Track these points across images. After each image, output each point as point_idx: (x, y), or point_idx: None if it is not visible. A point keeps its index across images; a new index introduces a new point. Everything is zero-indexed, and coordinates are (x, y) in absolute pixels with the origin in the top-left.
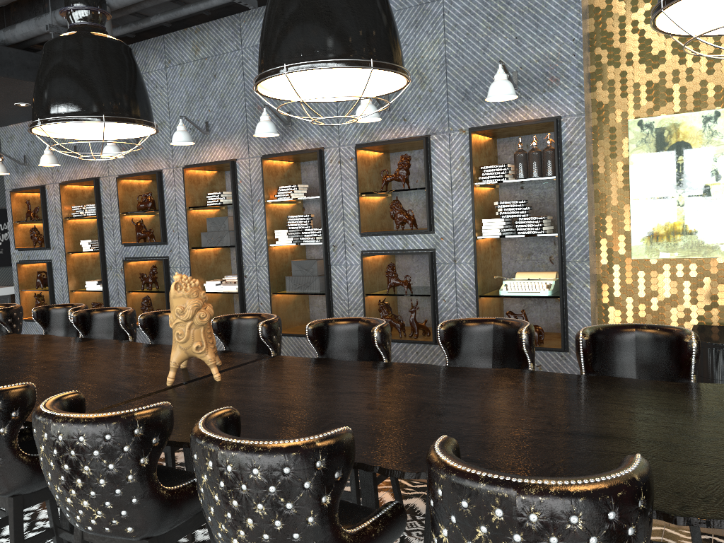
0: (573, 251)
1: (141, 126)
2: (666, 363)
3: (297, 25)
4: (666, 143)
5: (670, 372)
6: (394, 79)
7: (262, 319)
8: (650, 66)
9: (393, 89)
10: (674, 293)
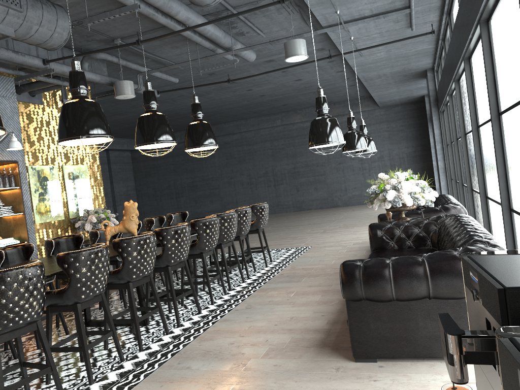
0: (28, 220)
1: (67, 141)
2: (157, 225)
3: (172, 132)
4: (41, 176)
5: (158, 227)
6: (148, 146)
7: (62, 238)
8: (31, 145)
9: (146, 148)
10: (49, 236)
